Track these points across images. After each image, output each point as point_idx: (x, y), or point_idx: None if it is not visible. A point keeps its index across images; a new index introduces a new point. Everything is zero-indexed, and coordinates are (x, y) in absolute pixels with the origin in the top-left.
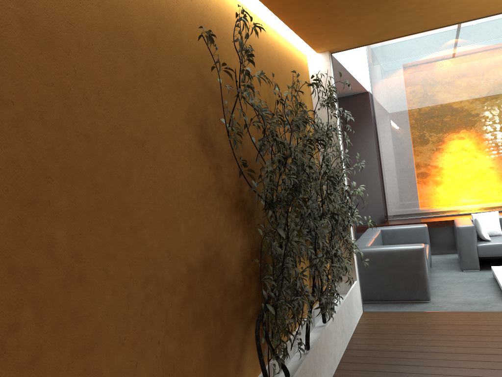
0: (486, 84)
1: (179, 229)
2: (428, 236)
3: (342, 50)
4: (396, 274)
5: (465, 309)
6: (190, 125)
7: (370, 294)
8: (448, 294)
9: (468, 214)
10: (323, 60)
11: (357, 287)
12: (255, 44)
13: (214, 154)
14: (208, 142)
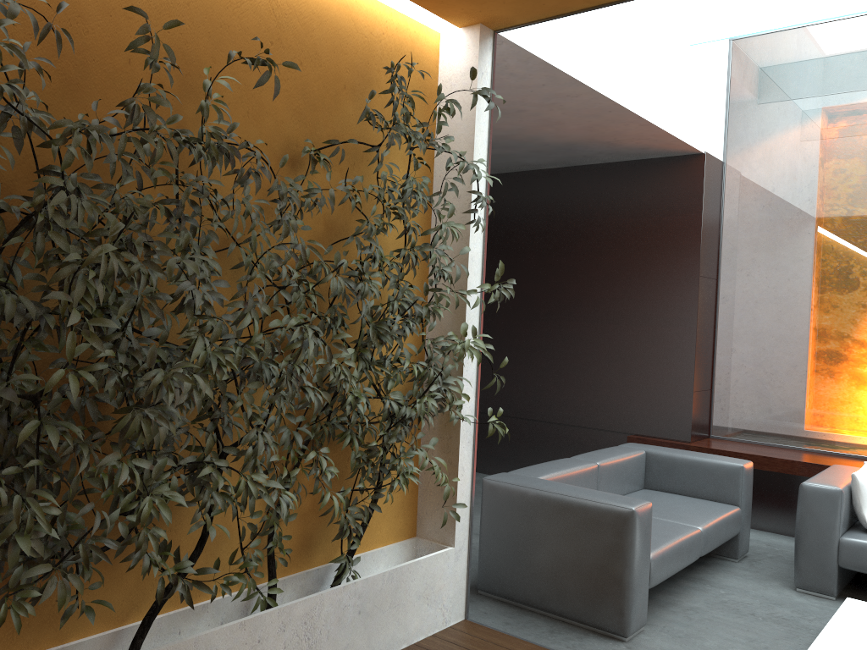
0: None
1: None
2: (744, 489)
3: (517, 26)
4: (566, 555)
5: None
6: None
7: (510, 585)
8: (691, 636)
9: None
10: (468, 43)
11: (451, 562)
12: None
13: None
14: None
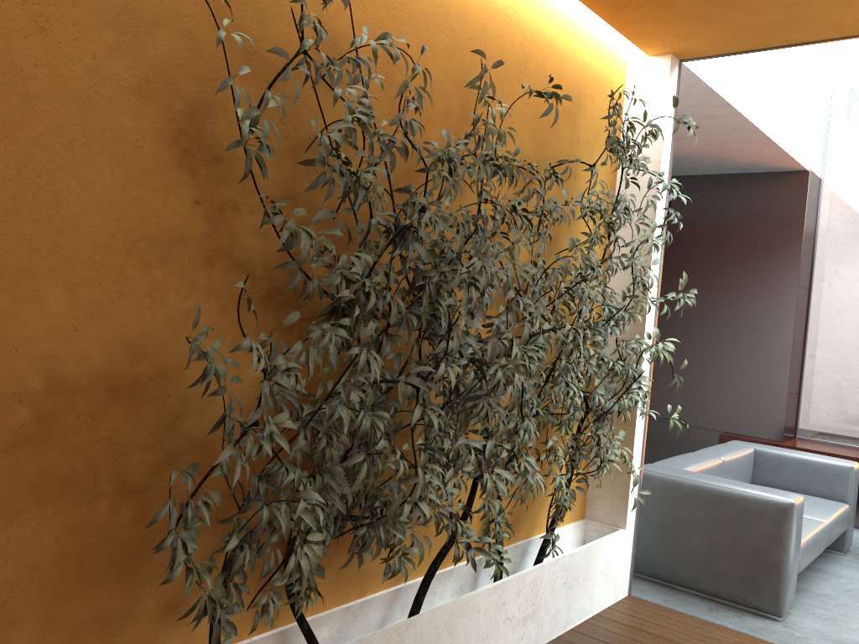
0: None
1: (41, 298)
2: (853, 488)
3: (704, 57)
4: (722, 541)
5: None
6: (152, 105)
7: (661, 567)
8: (834, 619)
9: None
10: (657, 71)
11: (623, 543)
12: None
13: (221, 179)
14: (207, 151)
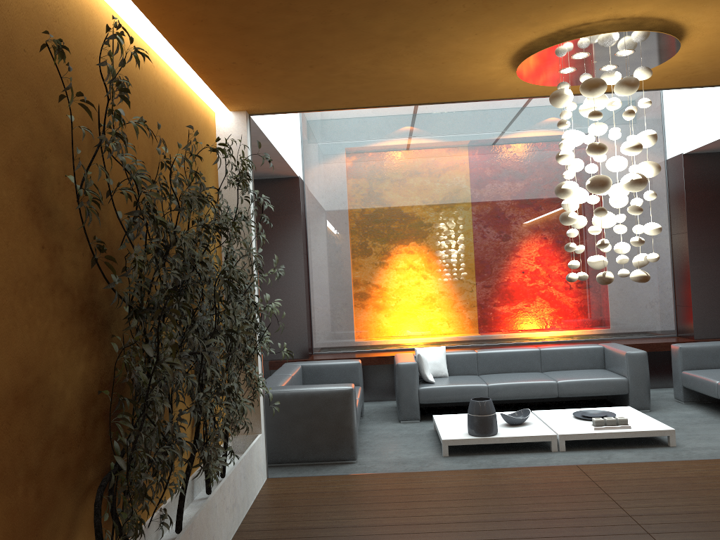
0: (440, 187)
1: None
2: (361, 375)
3: (265, 114)
4: (316, 424)
5: (399, 469)
6: (15, 178)
7: (279, 454)
8: (379, 452)
9: (412, 349)
10: (237, 121)
11: (262, 443)
12: (137, 80)
13: (52, 227)
14: (44, 208)
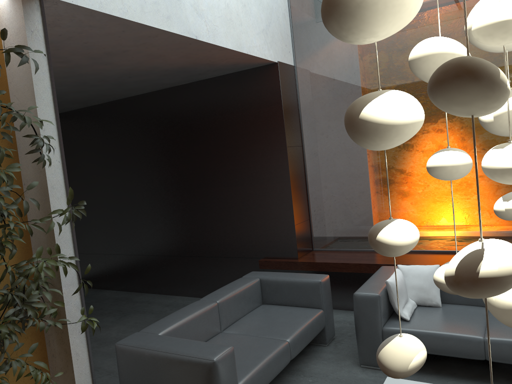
0: None
1: None
2: (324, 297)
3: None
4: None
5: None
6: None
7: None
8: None
9: (422, 252)
10: (15, 7)
11: None
12: None
13: None
14: None
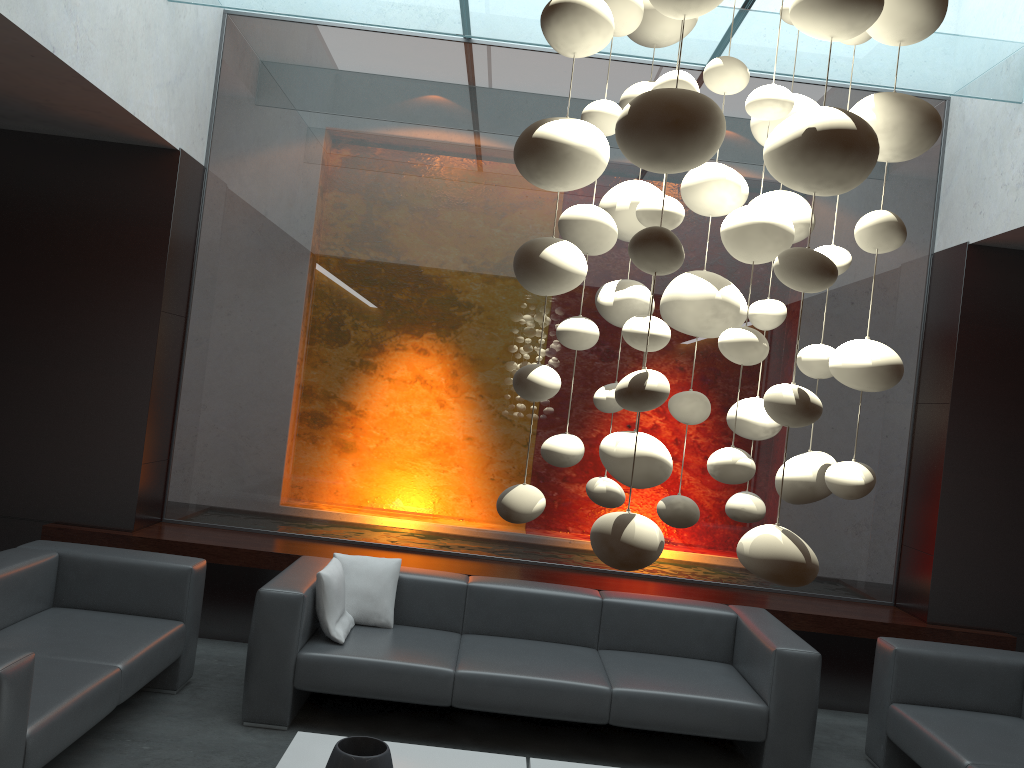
0: (480, 229)
1: None
2: (192, 598)
3: None
4: None
5: None
6: None
7: None
8: None
9: (366, 545)
10: None
11: None
12: None
13: None
14: None
